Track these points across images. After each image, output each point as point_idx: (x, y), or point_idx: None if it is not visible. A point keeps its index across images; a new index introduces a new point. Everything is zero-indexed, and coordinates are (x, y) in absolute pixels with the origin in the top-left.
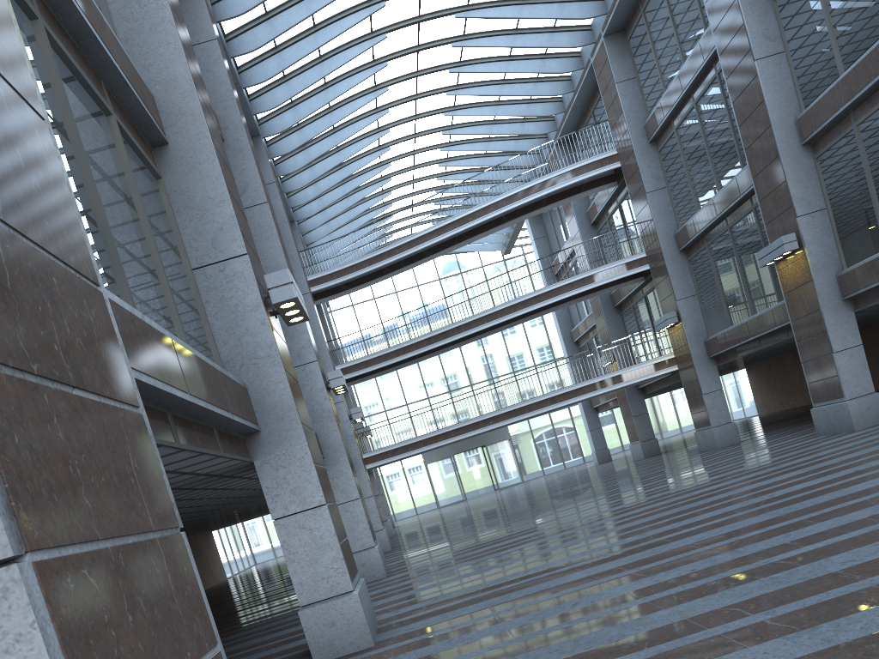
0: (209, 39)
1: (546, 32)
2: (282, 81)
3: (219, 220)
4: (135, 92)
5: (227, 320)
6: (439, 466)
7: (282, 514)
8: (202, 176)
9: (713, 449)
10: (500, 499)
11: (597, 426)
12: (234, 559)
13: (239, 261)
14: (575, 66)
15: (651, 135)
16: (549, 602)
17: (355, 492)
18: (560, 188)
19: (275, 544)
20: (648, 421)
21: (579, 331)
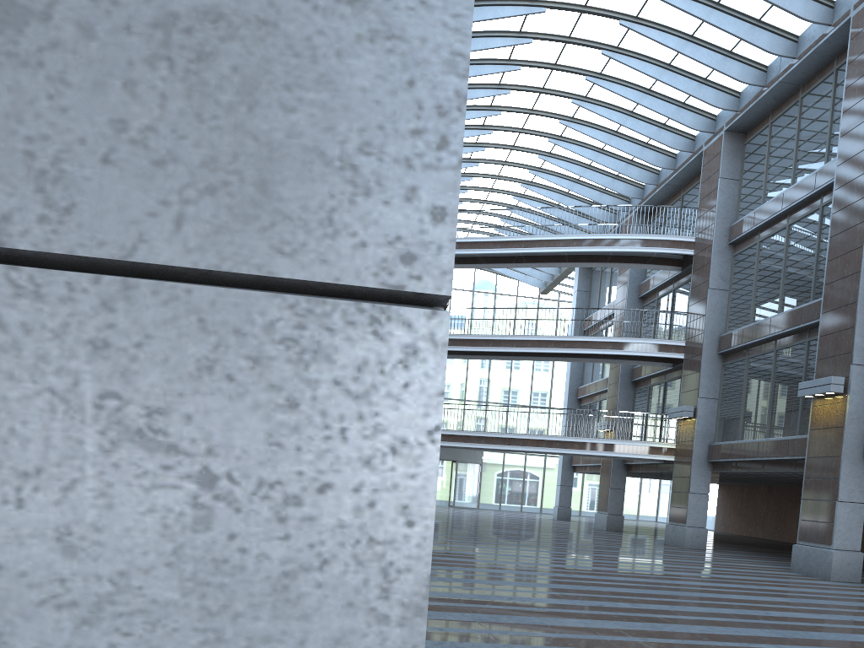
0: None
1: (674, 104)
2: None
3: None
4: None
5: None
6: None
7: None
8: None
9: (679, 546)
10: (457, 517)
11: (568, 483)
12: None
13: None
14: (686, 147)
15: (733, 237)
16: (550, 641)
17: None
18: (631, 251)
19: None
20: (622, 498)
21: (587, 391)
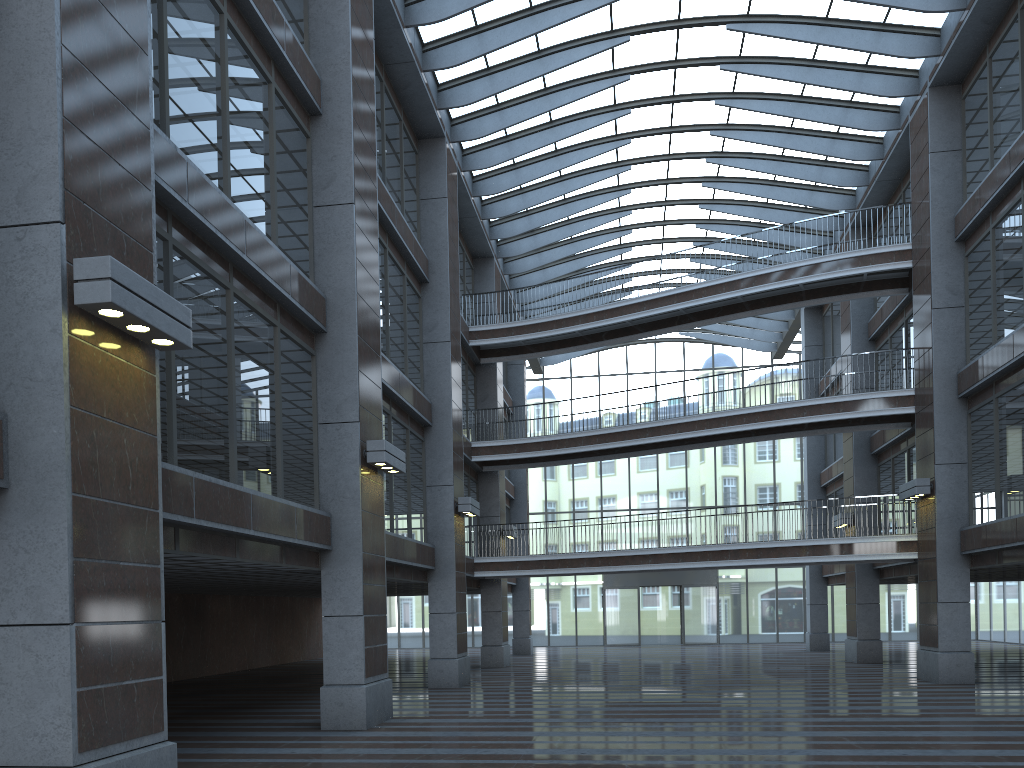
0: None
1: (853, 70)
2: (484, 74)
3: (35, 163)
4: None
5: (7, 313)
6: (619, 595)
7: (6, 621)
8: (29, 95)
9: (933, 681)
10: (658, 659)
11: (821, 601)
12: None
13: (47, 230)
14: (887, 124)
15: (959, 231)
16: None
17: (359, 606)
18: (819, 279)
19: (402, 632)
20: (876, 615)
21: (829, 475)
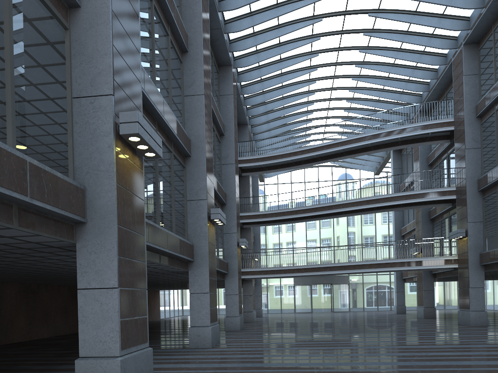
0: None
1: (426, 36)
2: (252, 35)
3: (99, 66)
4: None
5: (85, 138)
6: (302, 288)
7: (85, 286)
8: (96, 34)
9: (467, 325)
10: (326, 318)
11: (402, 290)
12: (169, 309)
13: (105, 99)
14: (441, 62)
15: (478, 112)
16: None
17: (207, 288)
18: (410, 135)
19: None
20: (432, 296)
21: (406, 230)
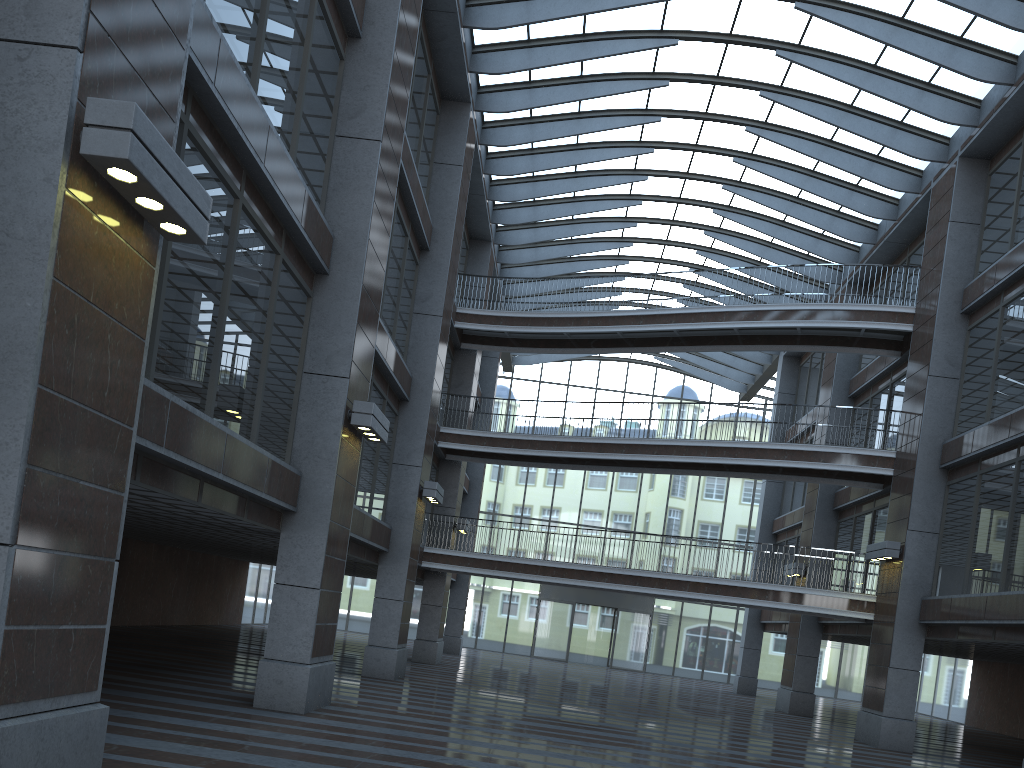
0: None
1: (888, 124)
2: (523, 46)
3: None
4: None
5: None
6: (554, 608)
7: None
8: None
9: (873, 744)
10: (590, 680)
11: (755, 646)
12: (265, 607)
13: (59, 55)
14: (909, 186)
15: (967, 303)
16: None
17: (317, 578)
18: (821, 326)
19: None
20: (813, 669)
21: (783, 523)
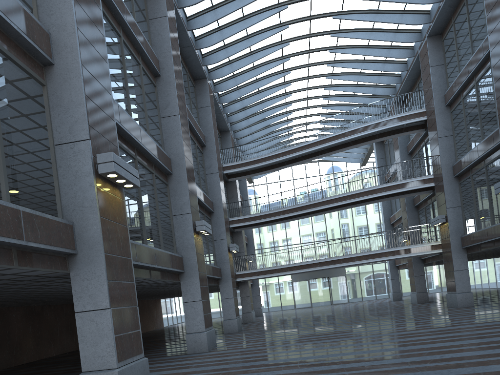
0: (162, 16)
1: (391, 32)
2: (223, 48)
3: (75, 115)
4: (15, 26)
5: (69, 180)
6: (300, 284)
7: (81, 310)
8: (70, 87)
9: (455, 307)
10: (324, 312)
11: (396, 277)
12: (172, 317)
13: (83, 143)
14: (408, 55)
15: (447, 101)
16: None
17: (199, 296)
18: (385, 128)
19: None
20: (424, 281)
21: (394, 218)
